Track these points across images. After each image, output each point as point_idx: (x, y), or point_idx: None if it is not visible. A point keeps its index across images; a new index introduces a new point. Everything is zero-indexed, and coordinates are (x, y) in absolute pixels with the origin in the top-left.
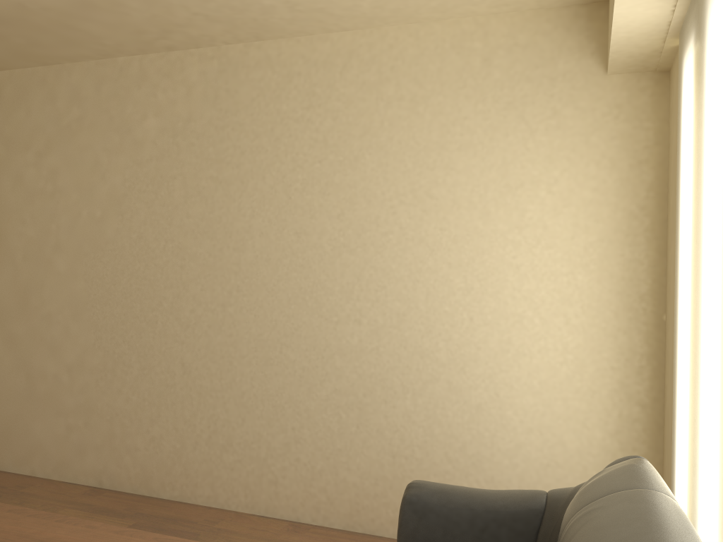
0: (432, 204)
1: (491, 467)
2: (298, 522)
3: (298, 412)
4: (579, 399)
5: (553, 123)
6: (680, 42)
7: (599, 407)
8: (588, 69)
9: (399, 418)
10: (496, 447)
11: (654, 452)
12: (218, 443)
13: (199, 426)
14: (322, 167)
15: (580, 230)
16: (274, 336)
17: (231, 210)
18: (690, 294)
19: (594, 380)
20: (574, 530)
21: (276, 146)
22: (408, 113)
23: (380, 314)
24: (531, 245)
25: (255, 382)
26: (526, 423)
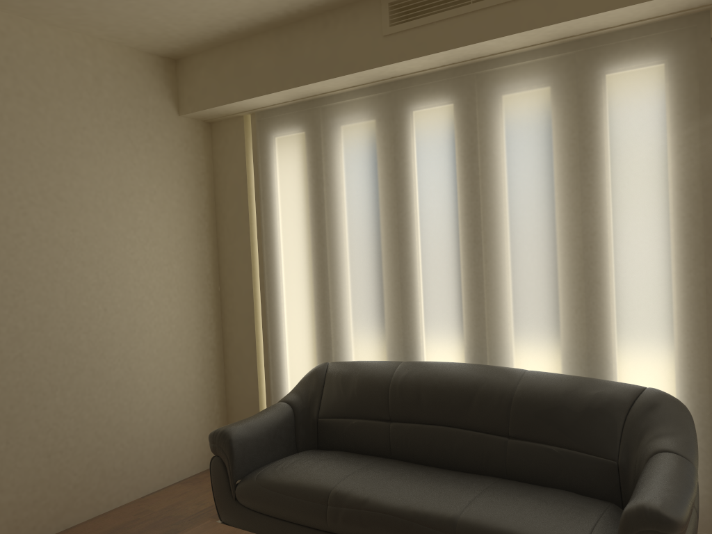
0: (62, 206)
1: (131, 429)
2: None
3: None
4: (181, 355)
5: (150, 146)
6: (262, 120)
7: (192, 357)
8: (168, 108)
9: (51, 417)
10: (133, 411)
11: (221, 377)
12: None
13: None
14: None
15: (172, 231)
16: None
17: None
18: (312, 273)
19: (188, 339)
20: (412, 383)
21: None
22: (30, 112)
23: (21, 319)
24: (143, 243)
25: None
26: (151, 384)
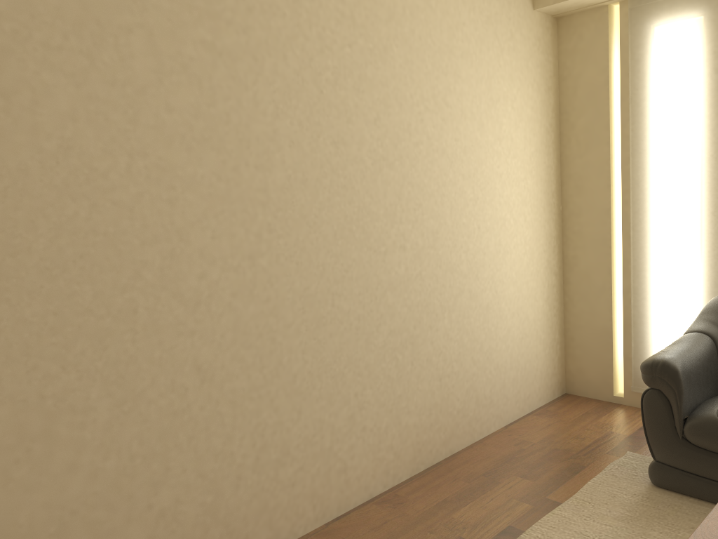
0: (448, 112)
1: (497, 355)
2: (373, 498)
3: (359, 373)
4: (532, 279)
5: (511, 45)
6: (638, 7)
7: (540, 282)
8: (525, 1)
9: (441, 340)
10: (498, 337)
11: (560, 305)
12: (270, 461)
13: (239, 451)
14: (353, 54)
15: (527, 142)
16: (323, 287)
17: (243, 104)
18: (706, 186)
19: (538, 262)
20: None
21: (296, 10)
22: (424, 5)
23: (420, 235)
24: (506, 155)
25: (307, 356)
26: (511, 310)
